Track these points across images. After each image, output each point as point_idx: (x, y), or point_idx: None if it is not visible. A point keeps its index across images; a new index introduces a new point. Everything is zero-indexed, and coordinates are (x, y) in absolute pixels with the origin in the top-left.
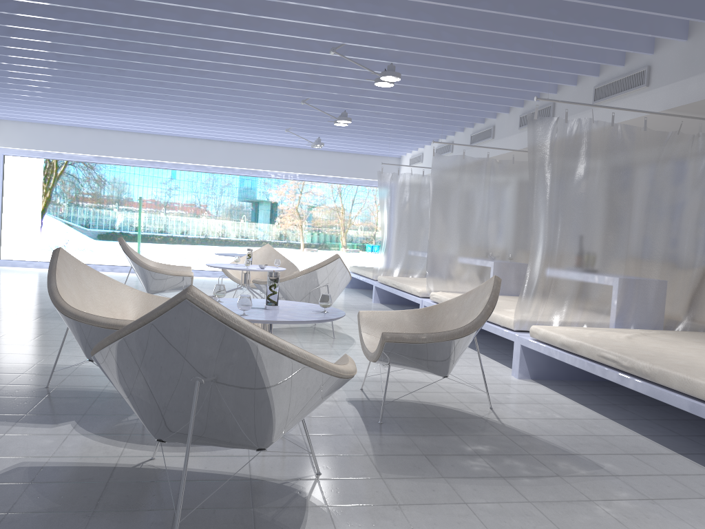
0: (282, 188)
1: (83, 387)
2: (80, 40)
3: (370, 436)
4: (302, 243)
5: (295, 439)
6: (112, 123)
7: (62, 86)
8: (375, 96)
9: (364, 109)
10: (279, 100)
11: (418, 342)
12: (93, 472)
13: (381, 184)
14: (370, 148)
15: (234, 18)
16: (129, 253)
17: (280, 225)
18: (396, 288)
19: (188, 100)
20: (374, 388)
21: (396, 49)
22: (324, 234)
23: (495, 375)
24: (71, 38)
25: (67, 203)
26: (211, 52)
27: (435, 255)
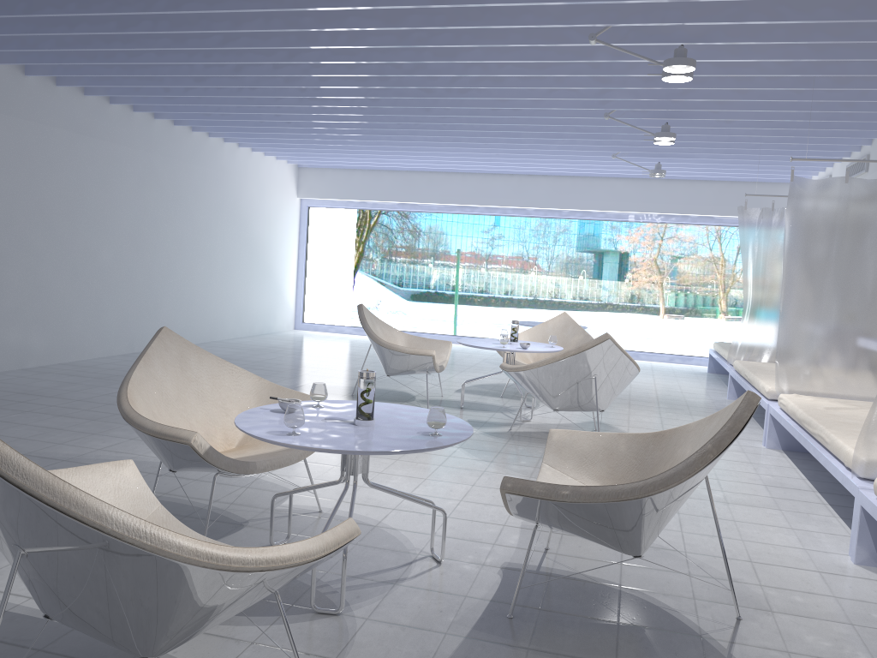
0: (635, 233)
1: (190, 499)
2: (306, 69)
3: (465, 639)
4: (662, 307)
5: (347, 625)
6: (411, 163)
7: (332, 125)
8: (705, 96)
9: (701, 118)
10: (576, 116)
11: (556, 499)
12: (43, 632)
13: (743, 225)
14: (750, 172)
15: (448, 14)
16: (365, 324)
17: (632, 283)
18: (749, 382)
19: (471, 128)
20: (569, 550)
21: (686, 23)
22: (694, 295)
23: (814, 551)
24: (297, 68)
25: (380, 258)
26: (455, 63)
27: (792, 335)
